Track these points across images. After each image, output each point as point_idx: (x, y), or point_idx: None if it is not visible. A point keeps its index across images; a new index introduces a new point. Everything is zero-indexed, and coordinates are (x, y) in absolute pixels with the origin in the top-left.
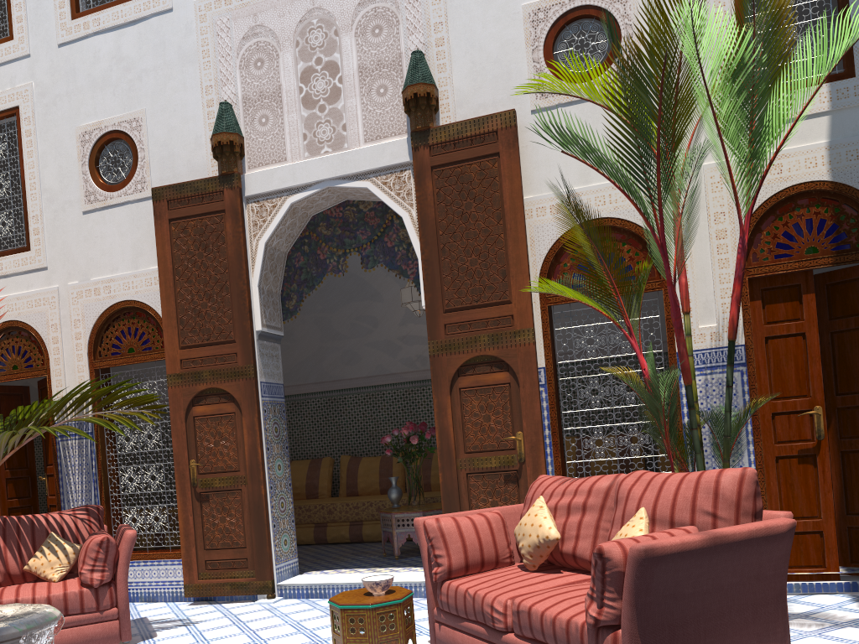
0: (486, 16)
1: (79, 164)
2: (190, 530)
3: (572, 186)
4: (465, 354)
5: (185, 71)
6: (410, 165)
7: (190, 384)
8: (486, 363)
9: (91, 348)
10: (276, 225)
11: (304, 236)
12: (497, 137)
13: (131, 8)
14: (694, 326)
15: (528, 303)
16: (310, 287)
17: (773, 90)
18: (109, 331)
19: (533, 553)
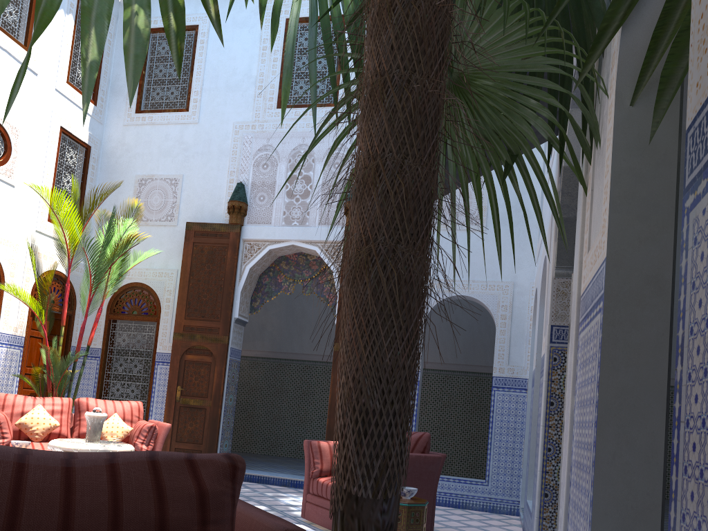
0: None
1: None
2: None
3: None
4: None
5: None
6: None
7: None
8: None
9: None
10: None
11: None
12: None
13: None
14: (8, 321)
15: None
16: None
17: (122, 256)
18: None
19: (45, 432)
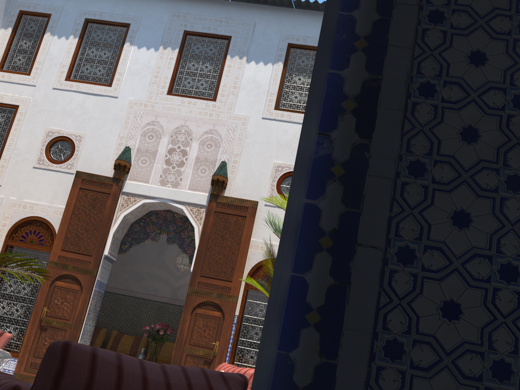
0: (258, 159)
1: (40, 144)
2: (29, 343)
3: (272, 241)
4: (204, 298)
5: (113, 126)
6: (205, 206)
7: (60, 269)
8: (212, 305)
9: (9, 233)
10: (132, 209)
11: (143, 218)
12: (247, 209)
13: (97, 88)
14: None
15: (239, 285)
16: (137, 242)
17: None
18: (23, 228)
19: None
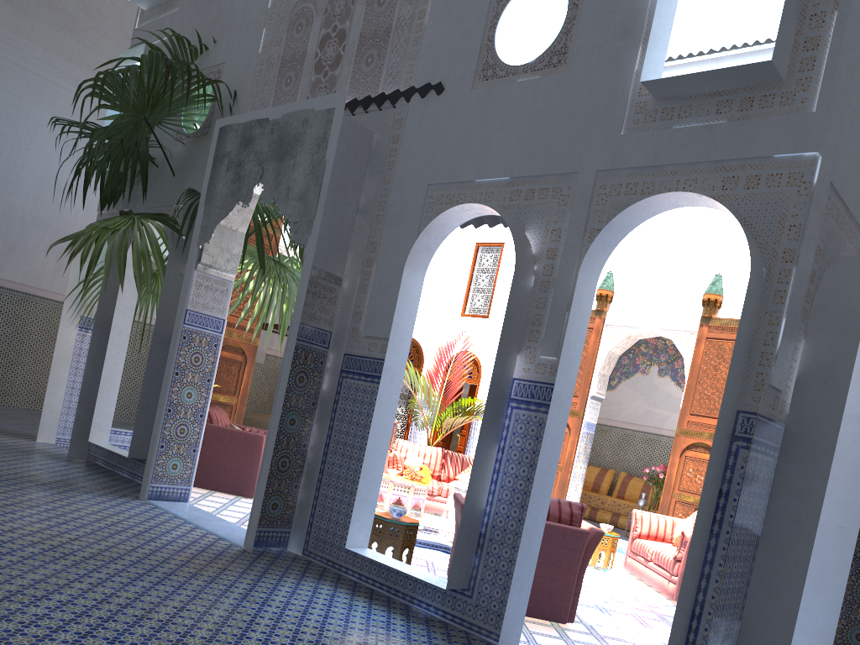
0: None
1: None
2: None
3: None
4: (694, 439)
5: None
6: (696, 332)
7: None
8: (703, 447)
9: None
10: (617, 343)
11: (631, 349)
12: None
13: None
14: None
15: None
16: (626, 376)
17: None
18: None
19: (677, 538)
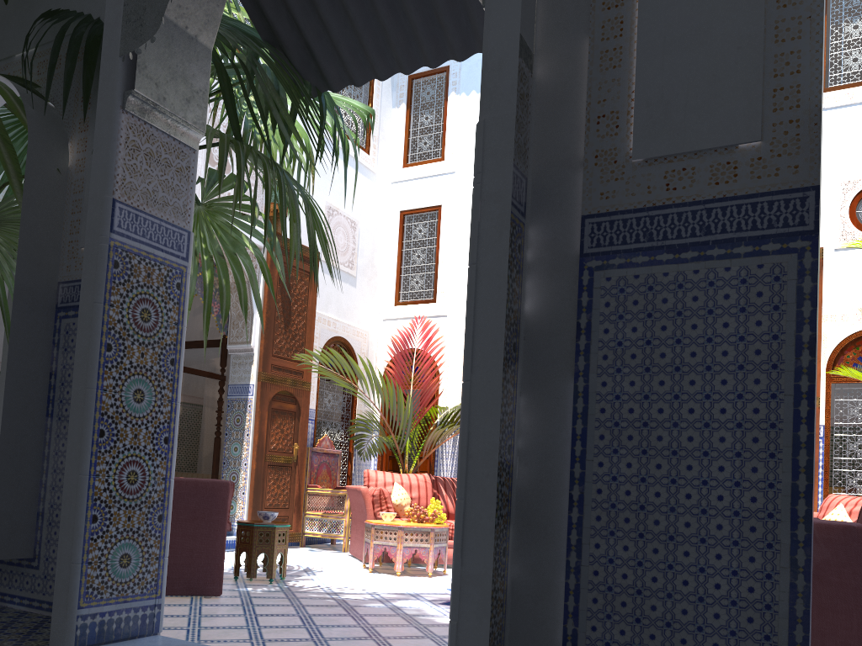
0: None
1: None
2: None
3: (860, 303)
4: None
5: None
6: None
7: None
8: None
9: None
10: None
11: None
12: None
13: None
14: None
15: (817, 380)
16: None
17: None
18: None
19: None
